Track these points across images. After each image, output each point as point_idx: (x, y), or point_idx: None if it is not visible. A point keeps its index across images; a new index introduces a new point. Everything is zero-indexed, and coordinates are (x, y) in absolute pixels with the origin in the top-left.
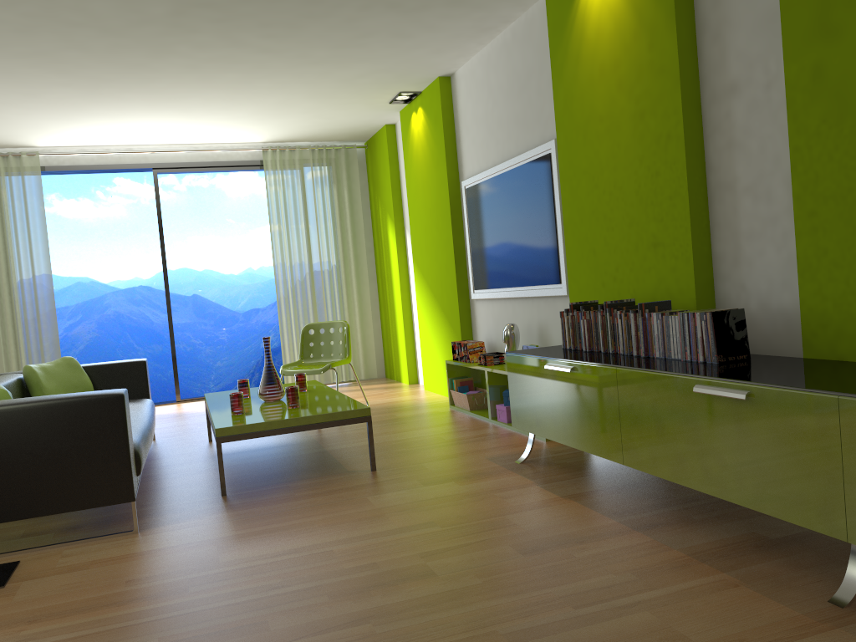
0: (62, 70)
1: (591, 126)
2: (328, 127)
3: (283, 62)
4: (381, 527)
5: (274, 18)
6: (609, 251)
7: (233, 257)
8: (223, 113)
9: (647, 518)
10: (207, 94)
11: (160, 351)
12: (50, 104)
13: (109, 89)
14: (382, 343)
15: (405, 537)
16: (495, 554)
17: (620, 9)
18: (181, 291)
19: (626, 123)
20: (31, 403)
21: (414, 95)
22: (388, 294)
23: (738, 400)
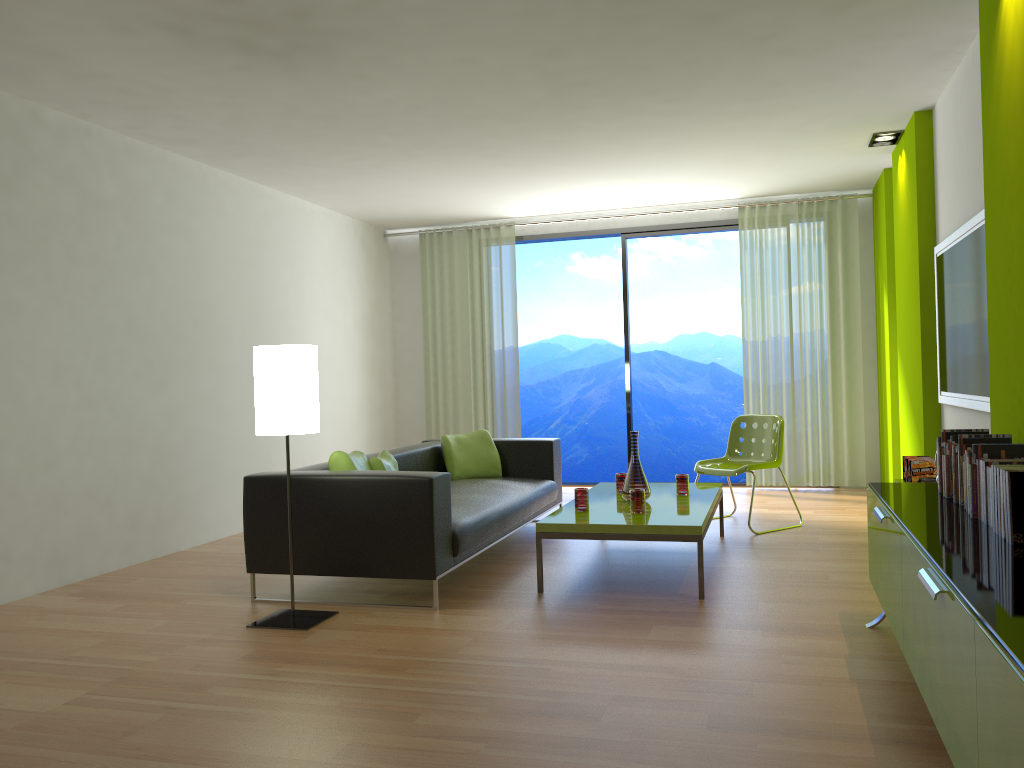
0: (490, 154)
1: (1006, 189)
2: (807, 177)
3: (700, 121)
4: (622, 659)
5: (657, 84)
6: (1016, 362)
7: None
8: (671, 174)
9: (910, 732)
10: (641, 159)
11: (670, 423)
12: (500, 182)
13: (542, 164)
14: (878, 444)
15: (626, 676)
16: (681, 718)
17: None
18: (698, 358)
19: None
20: (361, 476)
21: (898, 134)
22: (882, 383)
23: (940, 599)
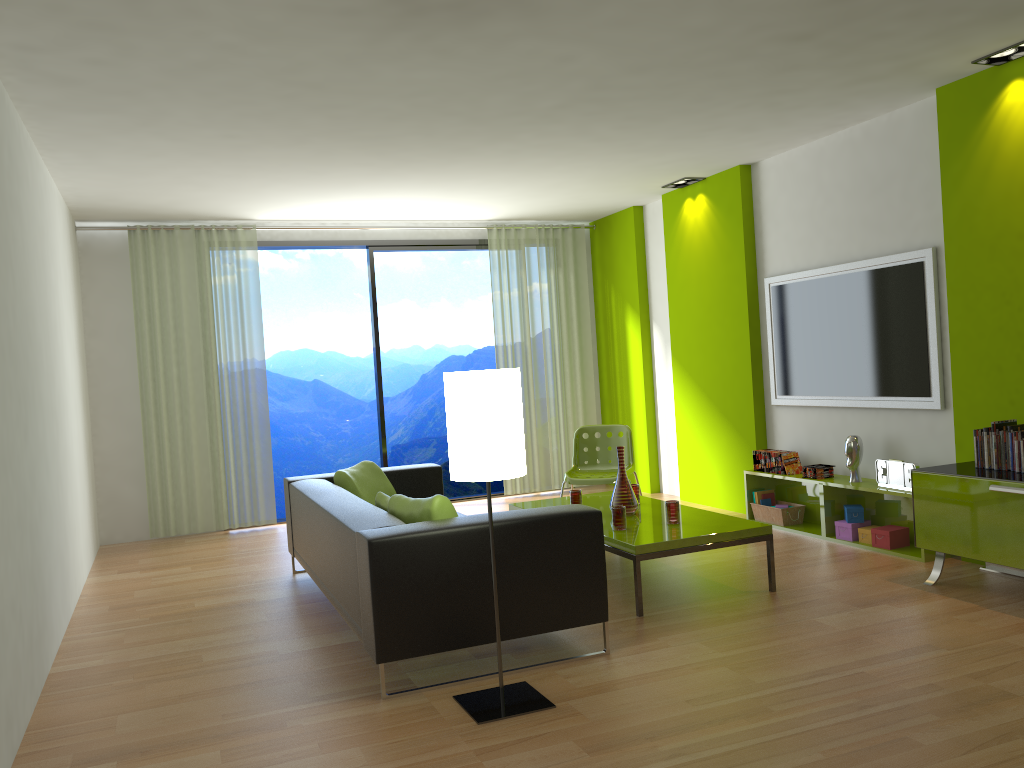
0: (381, 152)
1: (1003, 242)
2: (572, 207)
3: (606, 149)
4: (879, 649)
5: (646, 113)
6: None
7: (360, 338)
8: (485, 192)
9: None
10: (493, 176)
11: (274, 445)
12: (325, 182)
13: (403, 169)
14: None
15: (924, 660)
16: None
17: None
18: (301, 375)
19: None
20: (523, 519)
21: (692, 180)
22: (619, 392)
23: None
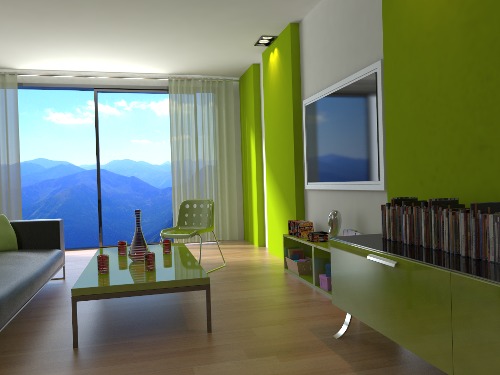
0: (8, 2)
1: (418, 42)
2: (212, 64)
3: (172, 2)
4: None
5: None
6: (430, 153)
7: (158, 154)
8: (136, 47)
9: None
10: (122, 30)
11: (108, 210)
12: (11, 33)
13: (48, 21)
14: (243, 216)
15: None
16: None
17: None
18: (124, 173)
19: (455, 33)
20: None
21: (272, 39)
22: (248, 182)
23: None
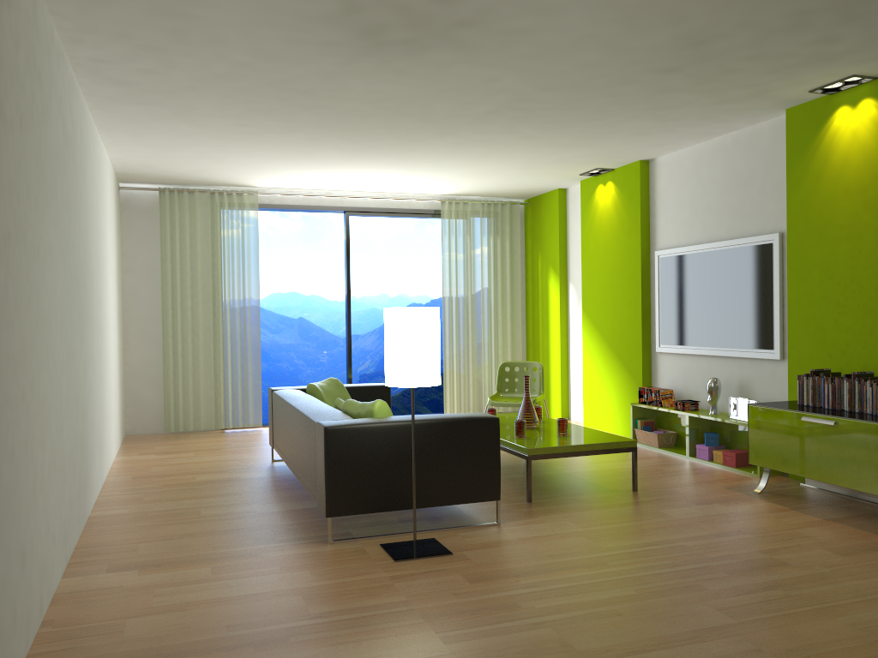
0: (355, 140)
1: (829, 231)
2: (508, 187)
3: (530, 144)
4: (701, 531)
5: (559, 119)
6: (840, 330)
7: (339, 285)
8: (438, 173)
9: None
10: (443, 161)
11: (265, 369)
12: (312, 160)
13: (373, 153)
14: None
15: (731, 540)
16: (819, 554)
17: (872, 148)
18: (289, 313)
19: (870, 234)
20: (440, 420)
21: (604, 170)
22: (541, 337)
23: None
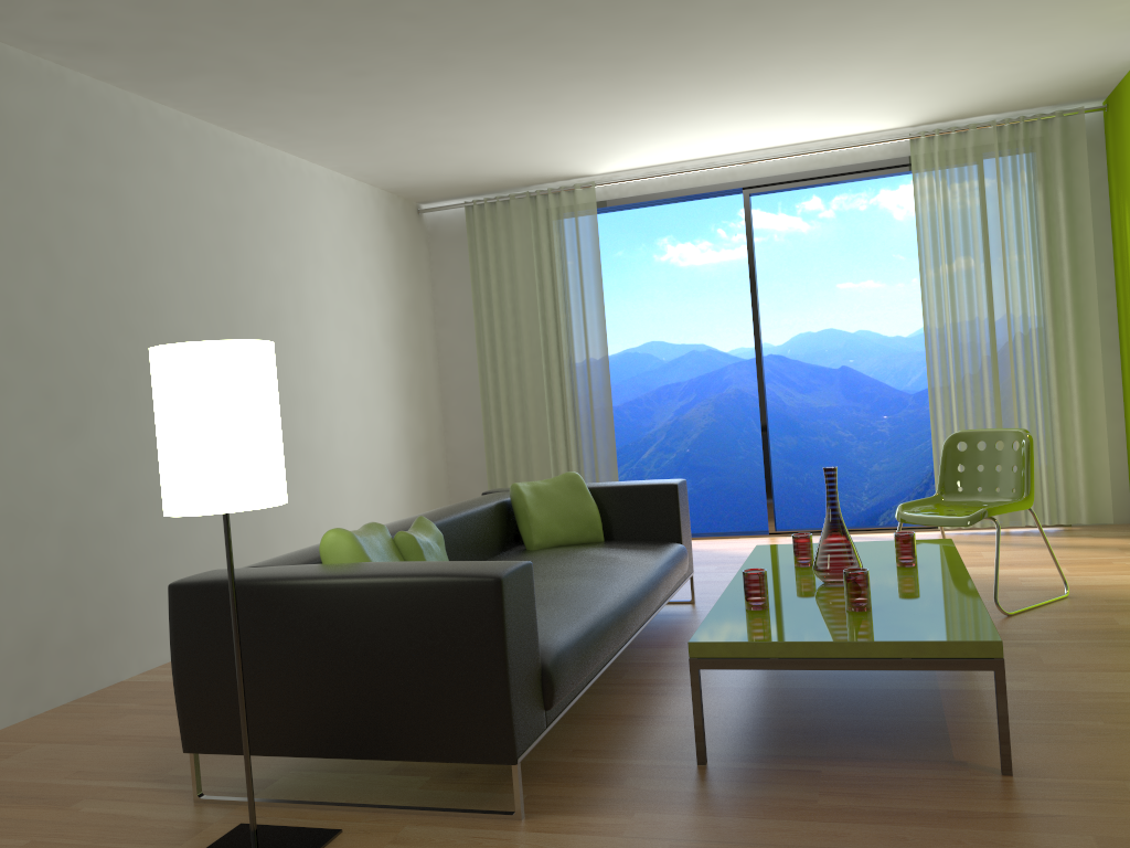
0: (563, 54)
1: None
2: (1021, 82)
3: None
4: None
5: None
6: None
7: (901, 311)
8: (826, 84)
9: None
10: (788, 55)
11: (793, 445)
12: (576, 111)
13: (639, 72)
14: (1126, 463)
15: None
16: None
17: None
18: (825, 362)
19: None
20: (371, 578)
21: None
22: None
23: None
